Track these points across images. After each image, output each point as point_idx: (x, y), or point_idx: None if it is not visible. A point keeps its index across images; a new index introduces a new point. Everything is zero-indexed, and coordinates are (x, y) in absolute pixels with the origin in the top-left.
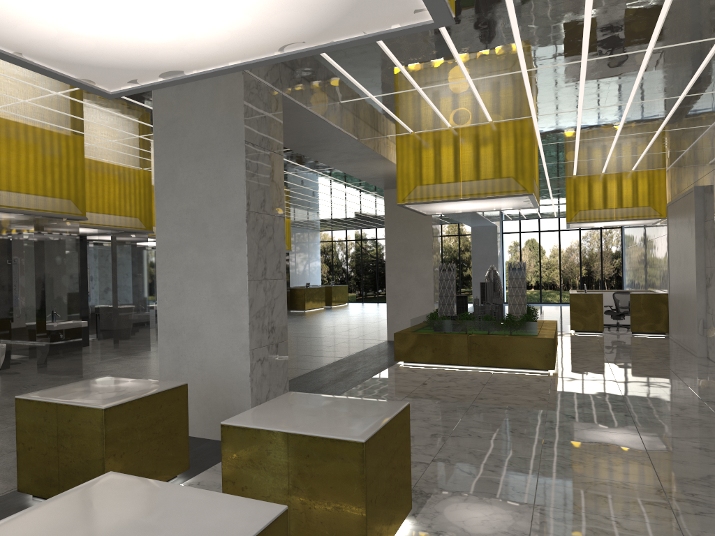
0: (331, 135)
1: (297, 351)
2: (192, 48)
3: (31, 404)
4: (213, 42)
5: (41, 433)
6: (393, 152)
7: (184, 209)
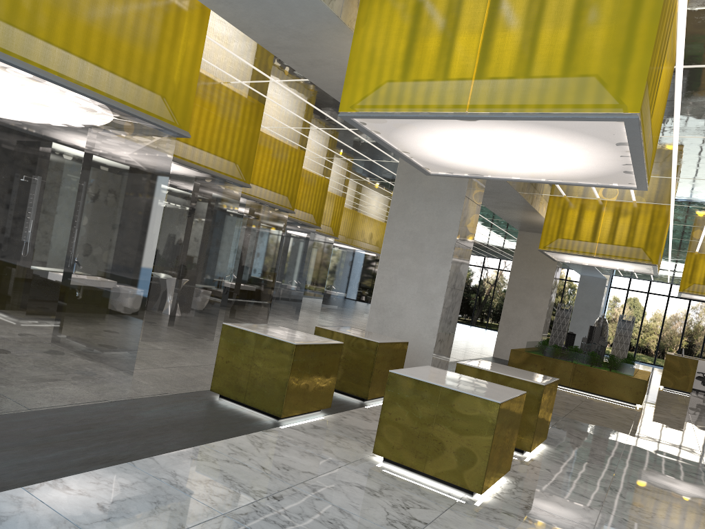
0: (505, 190)
1: None
2: (501, 171)
3: (326, 331)
4: (515, 172)
5: None
6: (543, 207)
7: (409, 230)
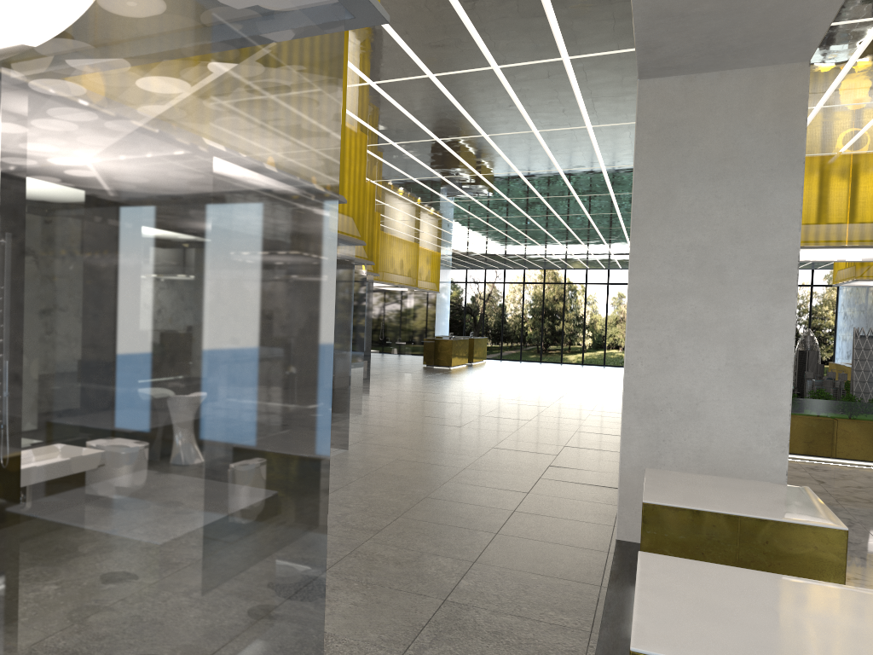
0: None
1: (556, 425)
2: None
3: (678, 514)
4: None
5: (699, 556)
6: None
7: (684, 244)
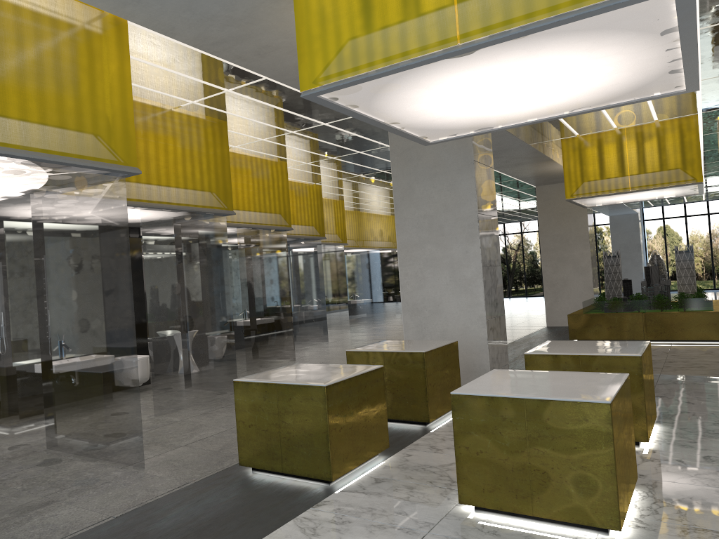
0: (512, 145)
1: None
2: (514, 116)
3: (360, 354)
4: (530, 112)
5: None
6: (556, 153)
7: (421, 215)
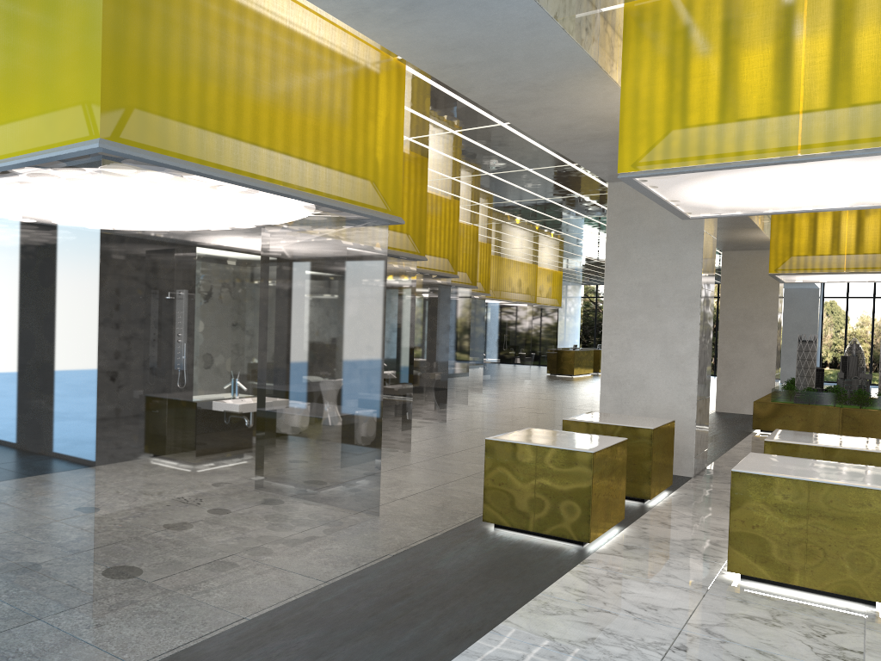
0: None
1: None
2: (793, 205)
3: (578, 424)
4: (812, 203)
5: None
6: (762, 220)
7: (636, 282)
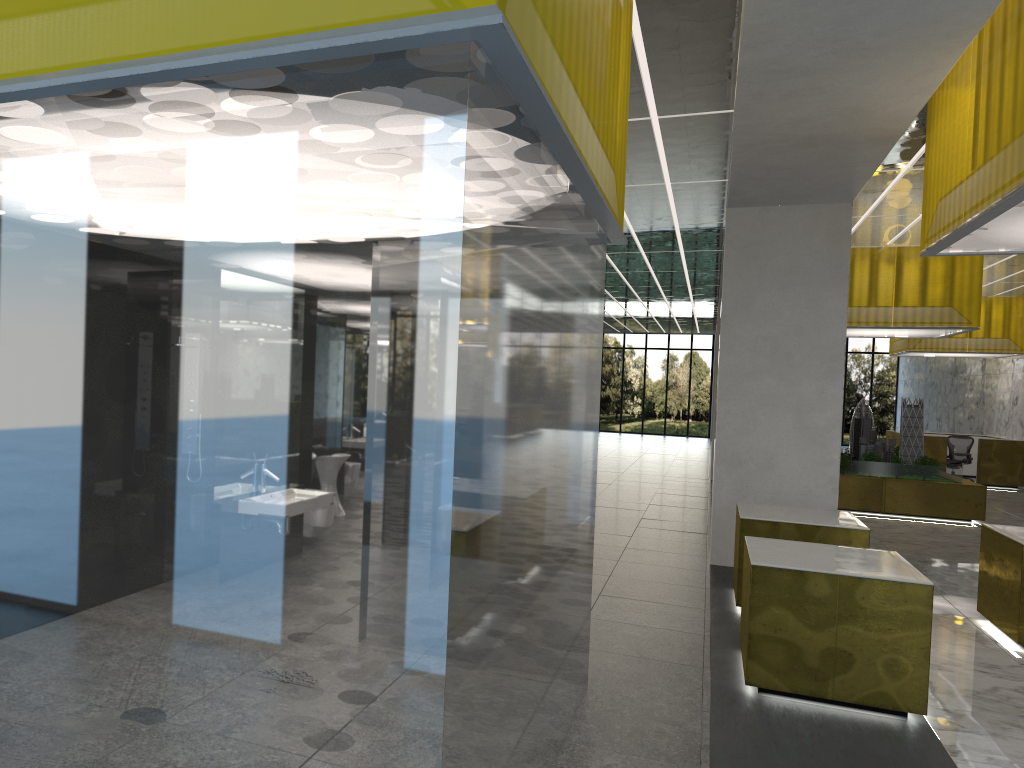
0: None
1: (636, 488)
2: None
3: (763, 524)
4: None
5: None
6: None
7: (761, 335)
